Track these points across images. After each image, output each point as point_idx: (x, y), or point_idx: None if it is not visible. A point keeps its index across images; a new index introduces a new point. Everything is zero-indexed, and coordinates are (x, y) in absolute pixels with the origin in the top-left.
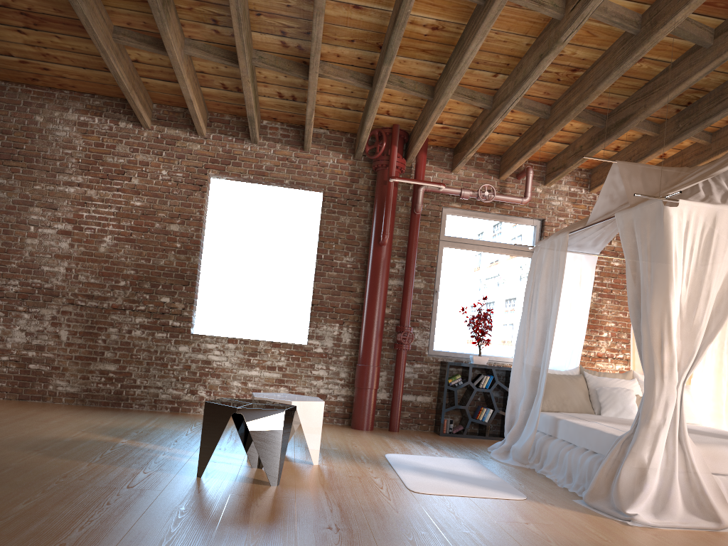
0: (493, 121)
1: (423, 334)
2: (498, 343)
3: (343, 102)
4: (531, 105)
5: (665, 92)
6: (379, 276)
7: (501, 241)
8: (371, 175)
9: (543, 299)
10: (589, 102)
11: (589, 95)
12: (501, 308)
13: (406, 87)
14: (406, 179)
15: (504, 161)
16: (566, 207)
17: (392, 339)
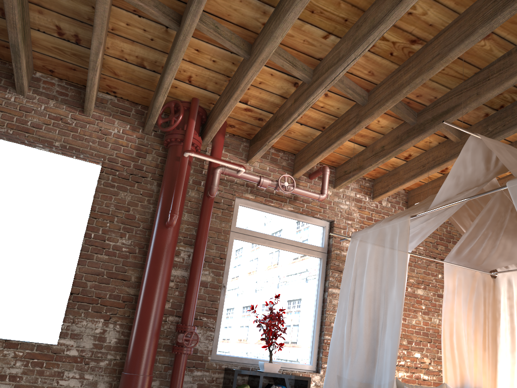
0: (315, 92)
1: (206, 335)
2: (286, 346)
3: (138, 55)
4: (351, 86)
5: (509, 75)
6: (161, 263)
7: (292, 238)
8: (161, 153)
9: (372, 297)
10: (429, 76)
11: (434, 65)
12: (290, 309)
13: (221, 34)
14: (203, 155)
15: (300, 158)
16: (353, 211)
17: (170, 340)
